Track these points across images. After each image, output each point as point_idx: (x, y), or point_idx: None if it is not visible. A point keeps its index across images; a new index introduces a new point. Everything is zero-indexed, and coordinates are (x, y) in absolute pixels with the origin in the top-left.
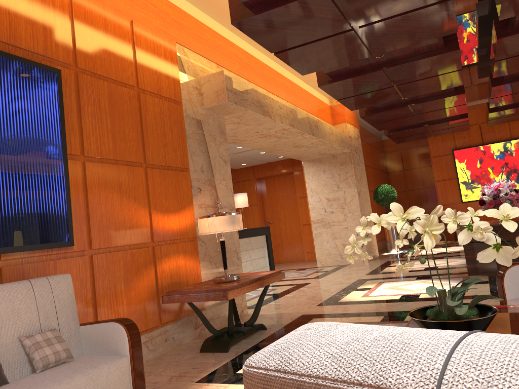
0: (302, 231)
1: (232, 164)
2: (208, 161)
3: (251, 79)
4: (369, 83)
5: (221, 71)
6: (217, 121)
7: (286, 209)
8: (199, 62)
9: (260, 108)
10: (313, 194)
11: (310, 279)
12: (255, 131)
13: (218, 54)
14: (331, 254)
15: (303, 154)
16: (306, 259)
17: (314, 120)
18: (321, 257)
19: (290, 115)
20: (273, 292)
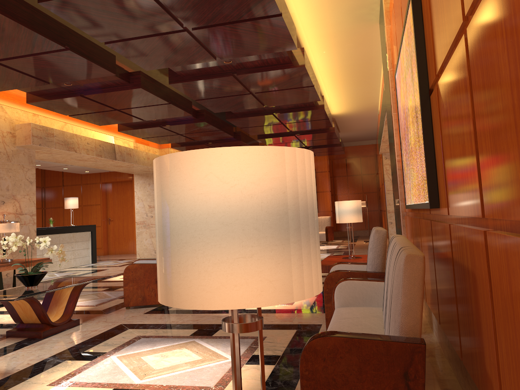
0: (134, 229)
1: (76, 171)
2: (14, 183)
3: (68, 121)
4: (157, 132)
5: (30, 123)
6: (28, 154)
7: (125, 210)
8: (16, 114)
9: (66, 146)
10: (139, 201)
11: (112, 267)
12: (69, 157)
13: (35, 106)
14: (148, 249)
15: (129, 170)
16: (135, 251)
17: (127, 149)
18: (140, 251)
19: (98, 148)
20: (74, 274)
